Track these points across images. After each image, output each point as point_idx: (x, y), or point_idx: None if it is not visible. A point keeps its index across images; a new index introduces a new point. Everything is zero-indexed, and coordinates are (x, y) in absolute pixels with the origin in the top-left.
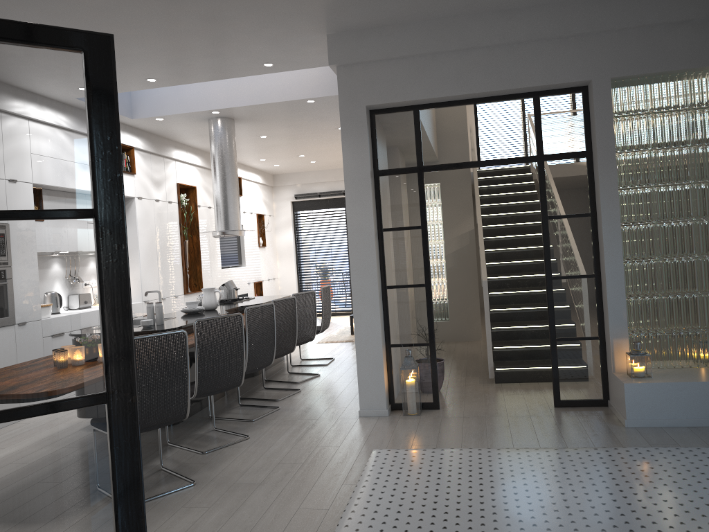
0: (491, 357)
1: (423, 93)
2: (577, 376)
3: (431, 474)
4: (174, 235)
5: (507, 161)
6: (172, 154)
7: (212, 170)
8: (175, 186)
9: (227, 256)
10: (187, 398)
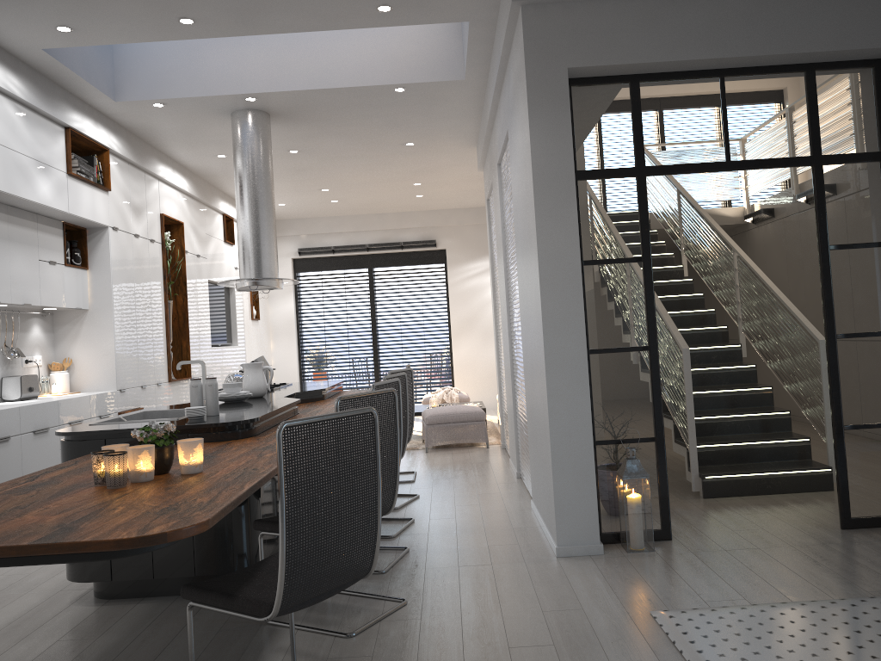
0: (695, 461)
1: (656, 53)
2: (873, 481)
3: (816, 653)
4: (157, 291)
5: (769, 163)
6: (156, 168)
7: (238, 188)
8: (158, 218)
9: (216, 330)
10: (376, 537)
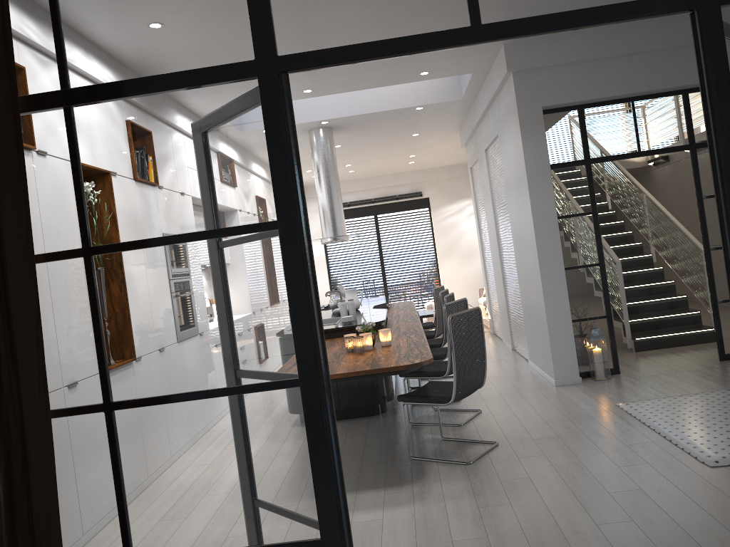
0: (628, 329)
1: (593, 93)
2: None
3: (702, 411)
4: None
5: (664, 151)
6: None
7: (318, 178)
8: None
9: None
10: (485, 368)
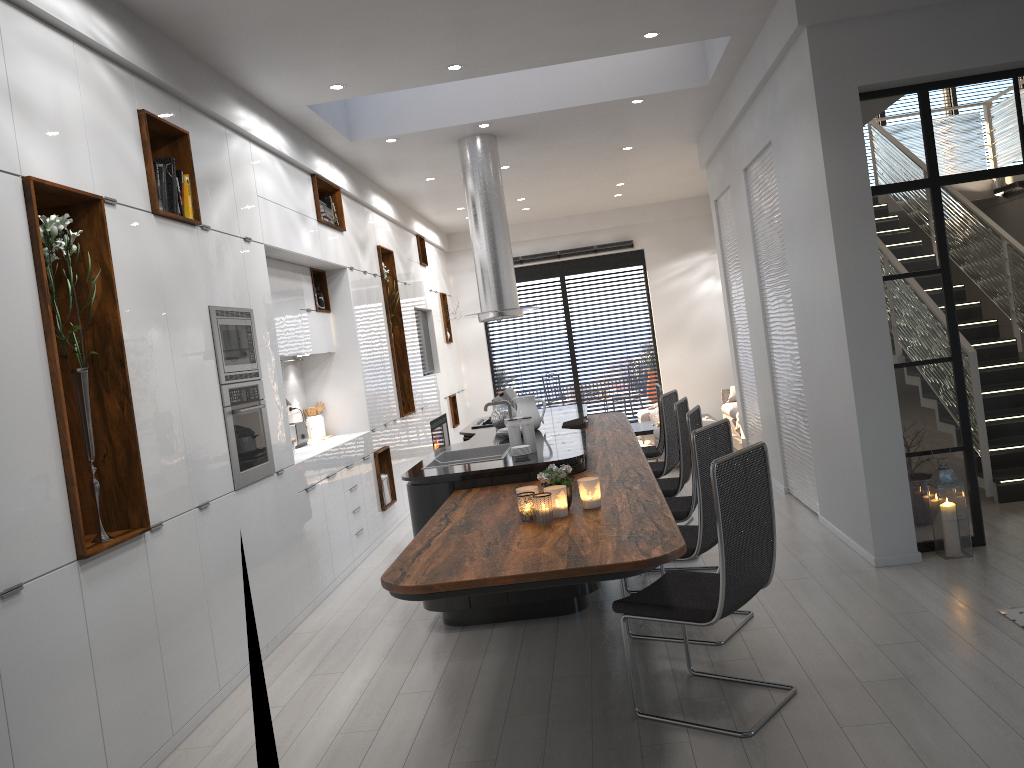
0: (988, 465)
1: (949, 62)
2: None
3: None
4: (383, 326)
5: None
6: (371, 200)
7: (473, 217)
8: (376, 251)
9: (422, 358)
10: (773, 553)
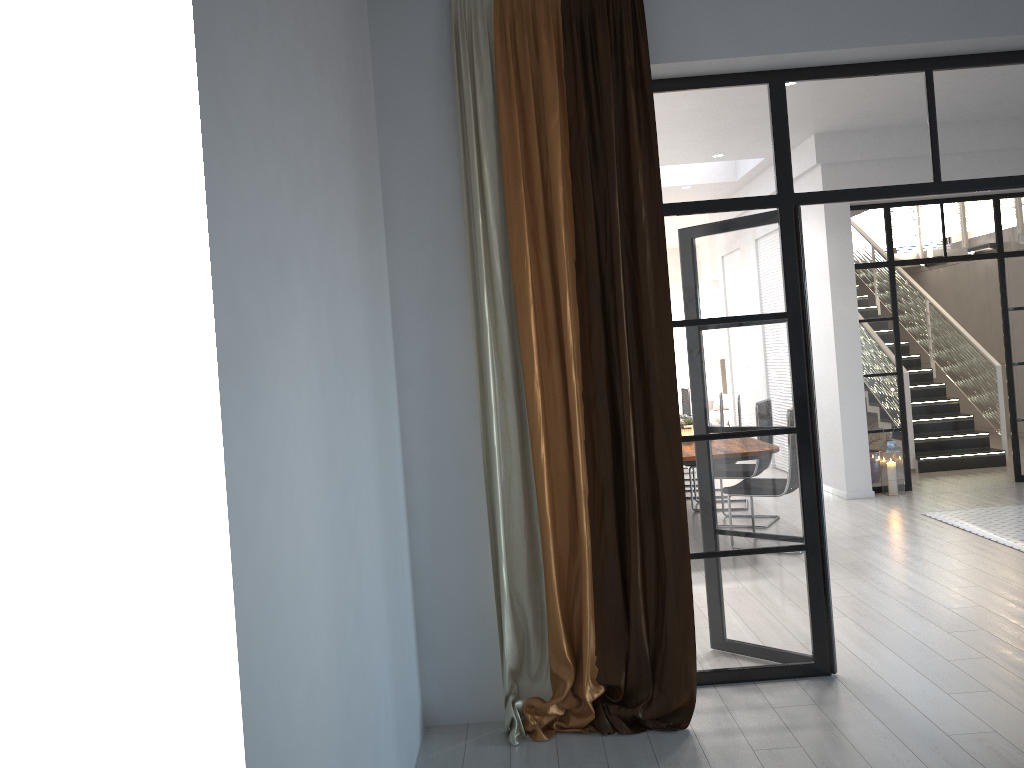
0: (913, 448)
1: None
2: None
3: (1013, 518)
4: None
5: (971, 257)
6: None
7: None
8: None
9: None
10: None
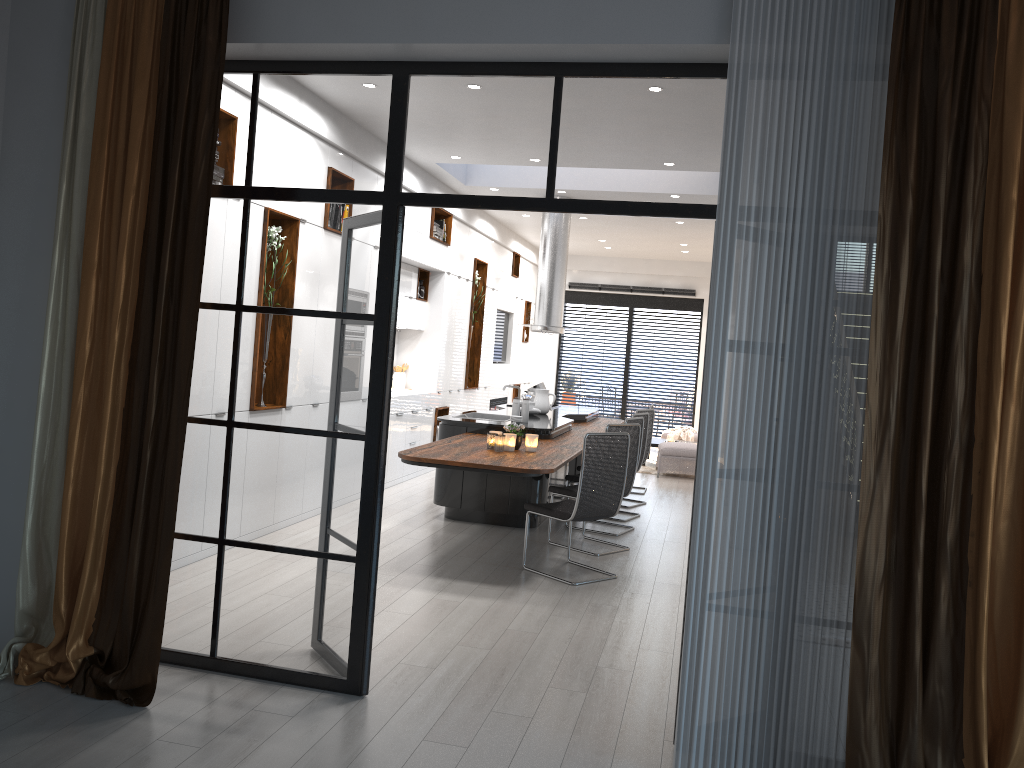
0: None
1: None
2: None
3: None
4: (465, 318)
5: None
6: (476, 224)
7: (542, 254)
8: (472, 262)
9: (496, 349)
10: (621, 497)
